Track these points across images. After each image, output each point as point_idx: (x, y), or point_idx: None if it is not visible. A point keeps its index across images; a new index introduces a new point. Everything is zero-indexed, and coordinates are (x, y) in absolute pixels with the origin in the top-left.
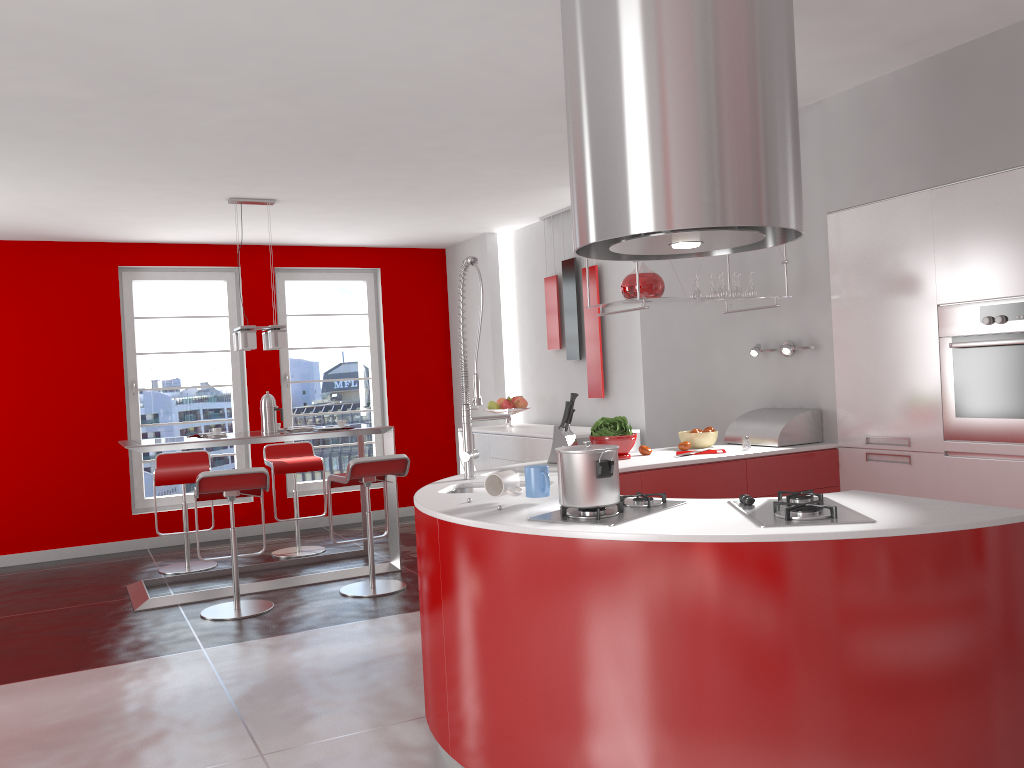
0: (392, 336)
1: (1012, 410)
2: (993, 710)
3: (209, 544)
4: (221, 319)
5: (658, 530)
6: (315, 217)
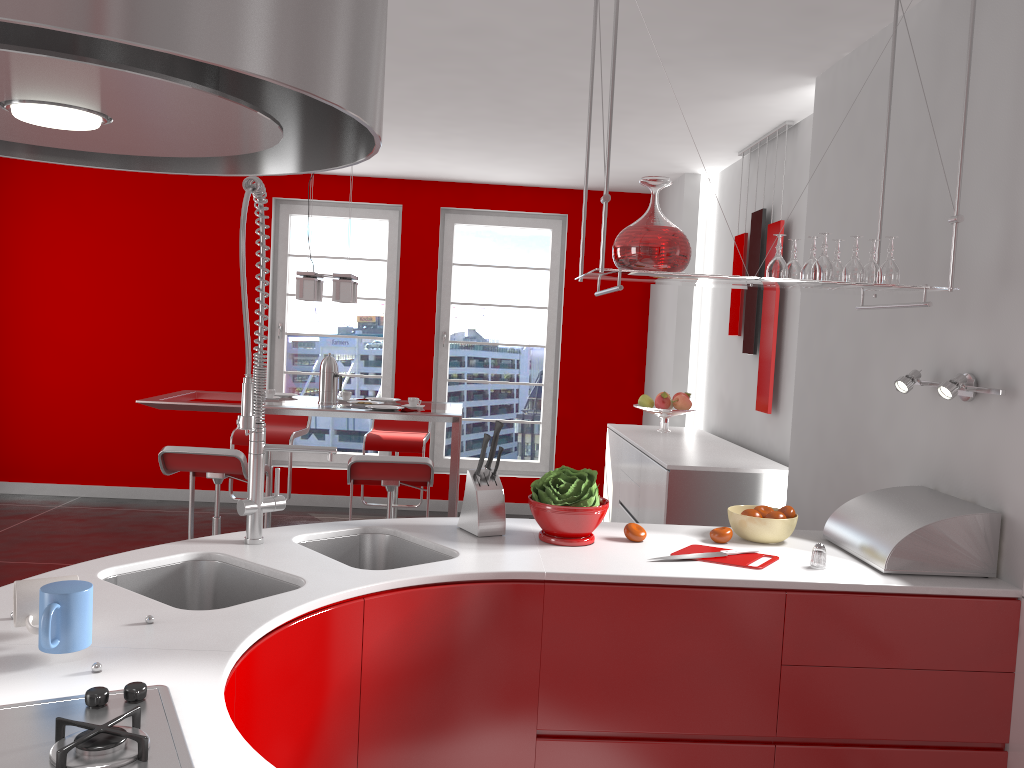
0: (574, 298)
1: None
2: None
3: (332, 511)
4: (379, 263)
5: None
6: (440, 144)
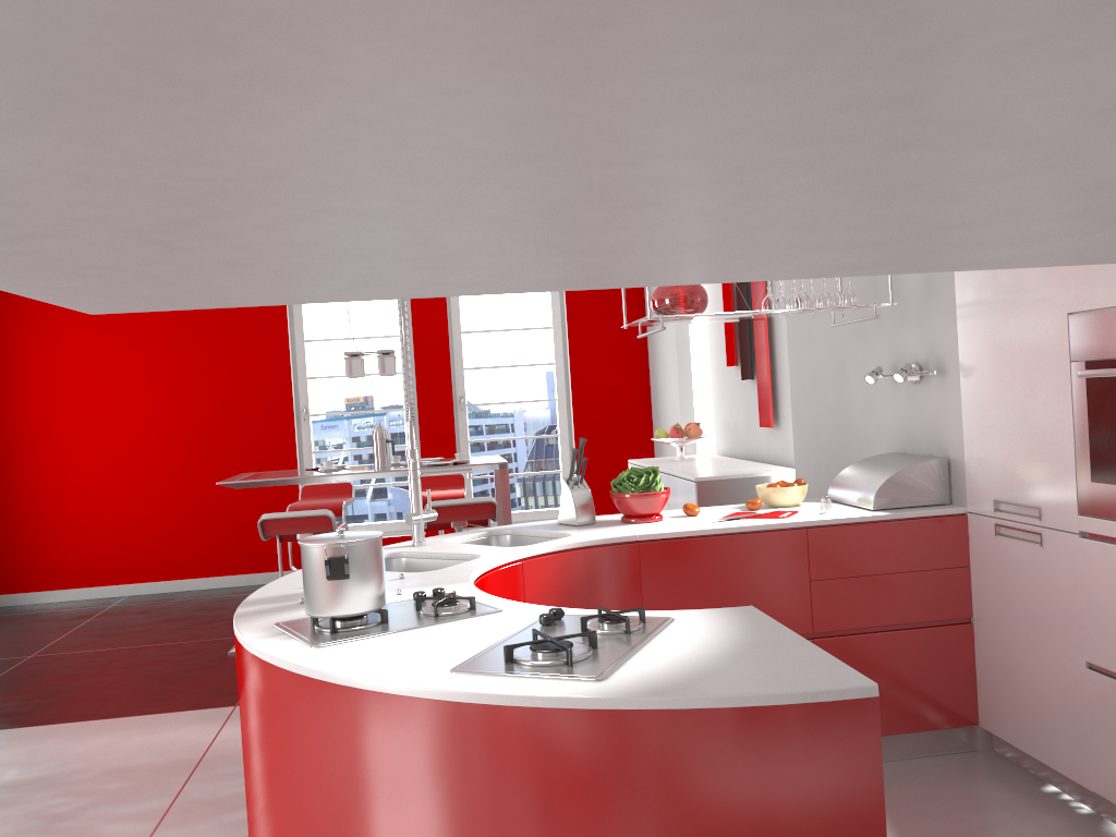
0: (578, 352)
1: None
2: None
3: None
4: (392, 339)
5: (339, 662)
6: None
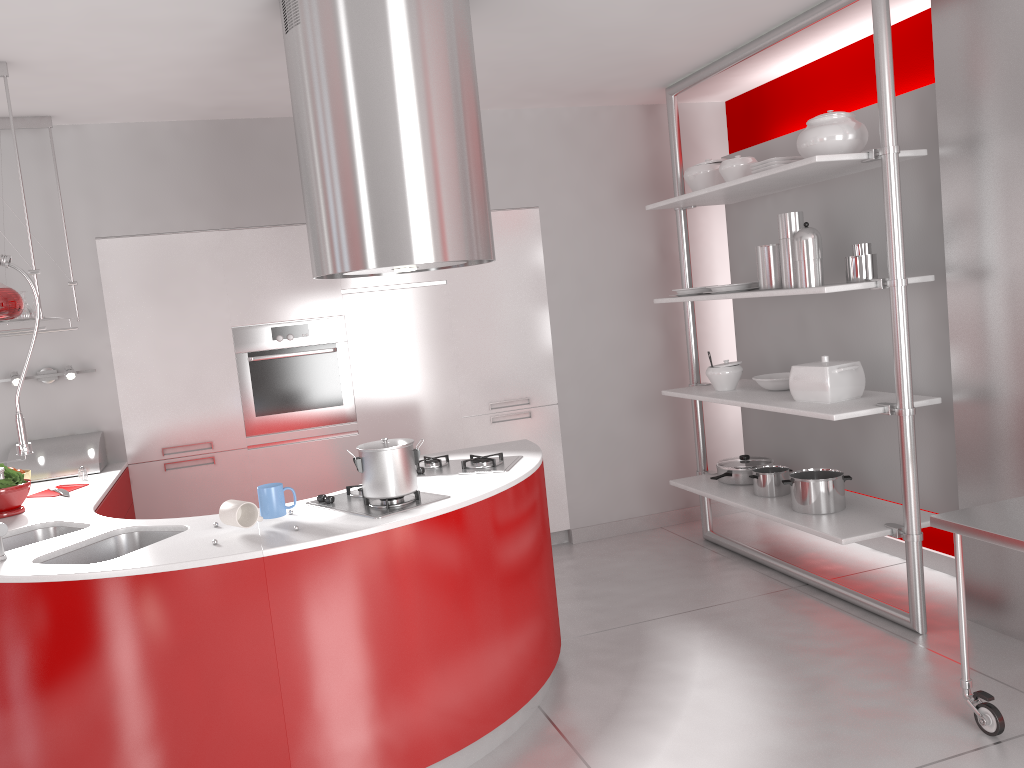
0: None
1: (304, 404)
2: None
3: None
4: None
5: (484, 488)
6: None
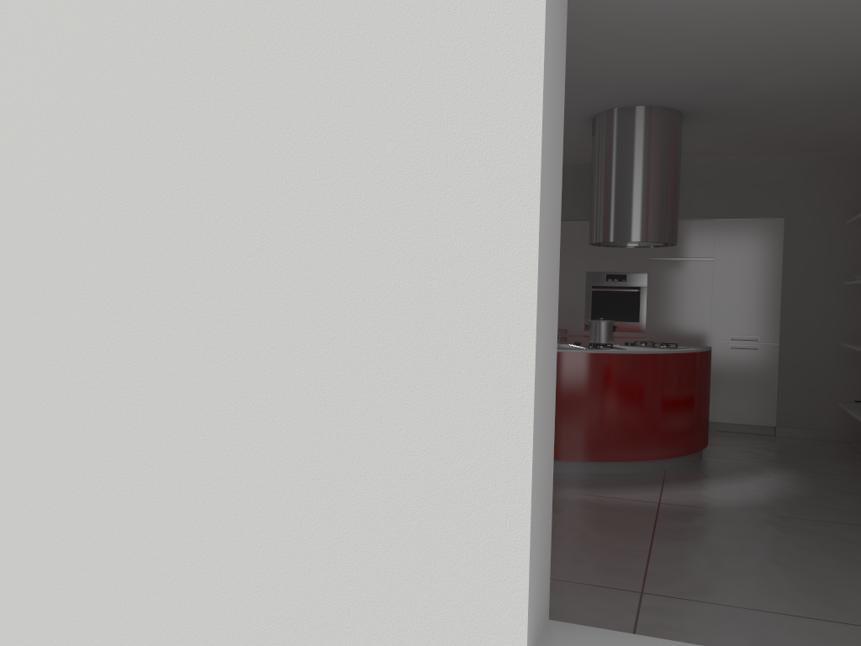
0: None
1: (617, 318)
2: (707, 409)
3: None
4: None
5: (645, 350)
6: None
